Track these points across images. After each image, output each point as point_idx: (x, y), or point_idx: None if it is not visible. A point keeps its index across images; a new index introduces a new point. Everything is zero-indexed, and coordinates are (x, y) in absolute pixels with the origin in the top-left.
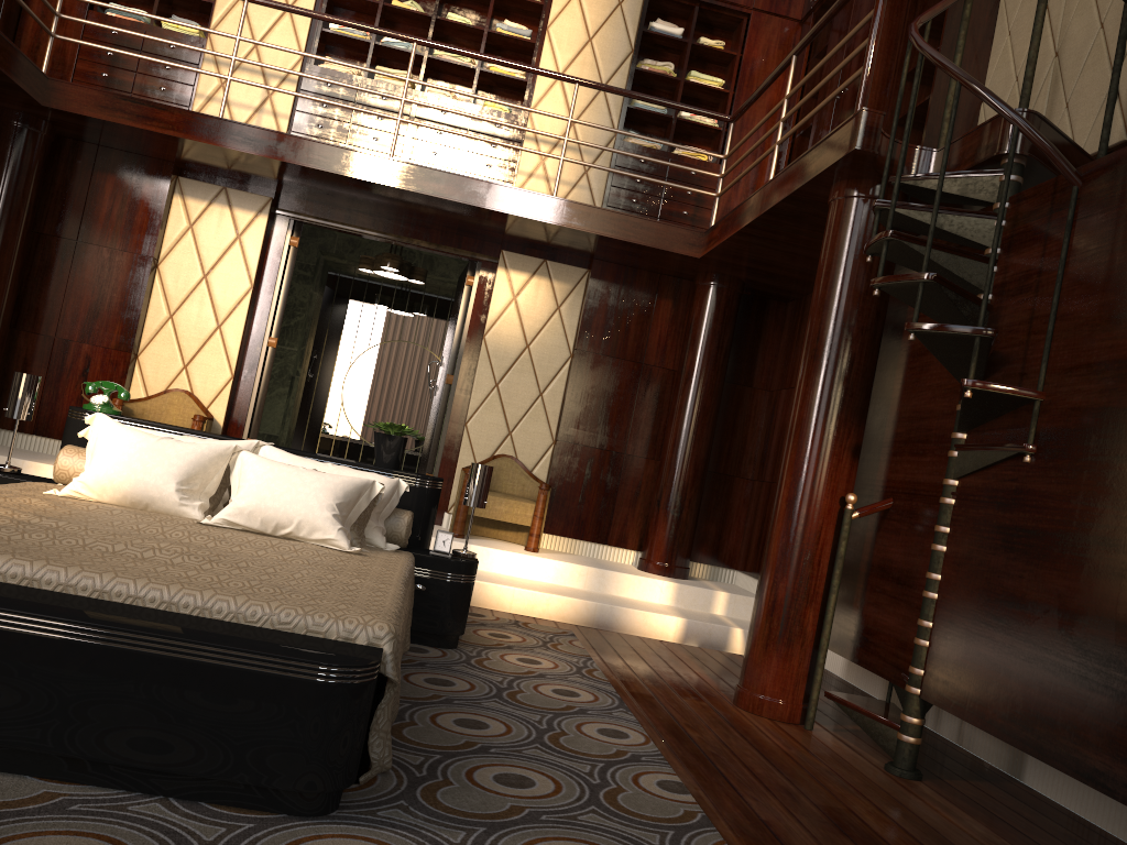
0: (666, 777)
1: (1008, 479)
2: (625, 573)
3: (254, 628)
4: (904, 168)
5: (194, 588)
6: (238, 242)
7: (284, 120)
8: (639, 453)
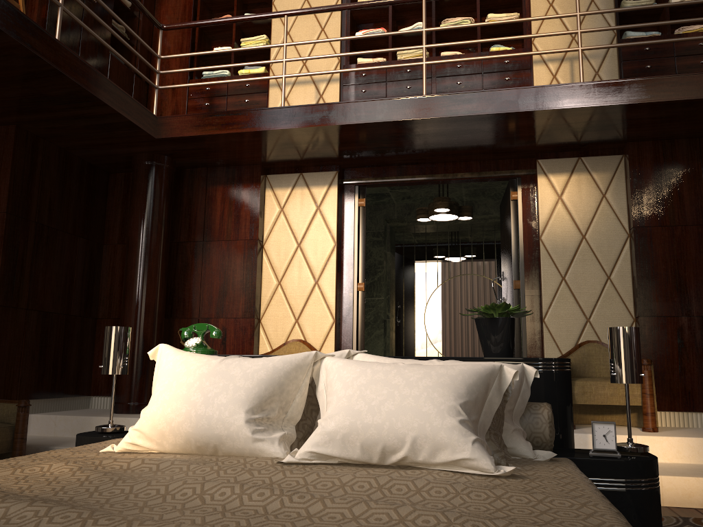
0: None
1: None
2: None
3: None
4: None
5: None
6: (318, 212)
7: None
8: None
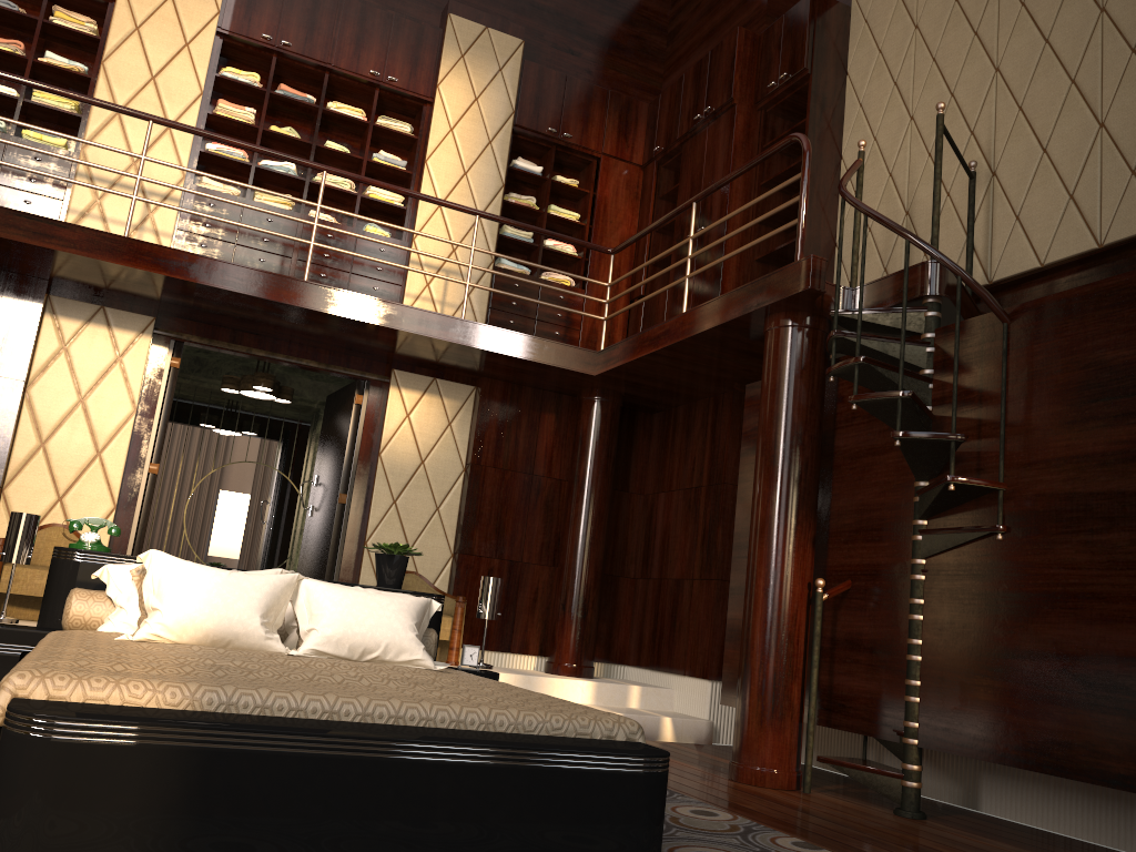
0: (790, 839)
1: (981, 554)
2: (549, 677)
3: (541, 736)
4: (830, 303)
5: (469, 705)
6: (119, 364)
7: (167, 239)
8: (535, 560)
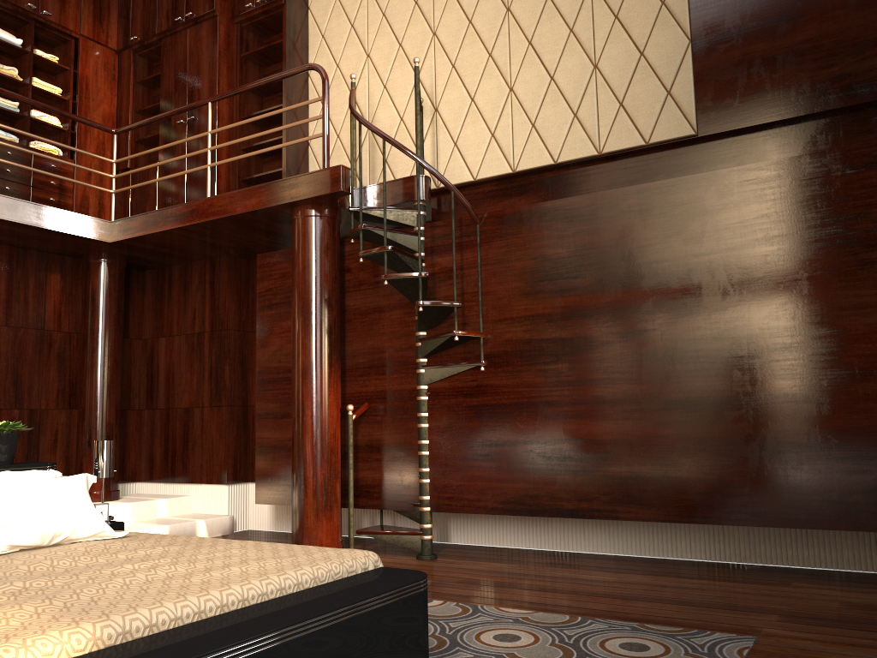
0: None
1: (469, 380)
2: None
3: (335, 583)
4: (343, 199)
5: (280, 573)
6: None
7: None
8: (53, 406)
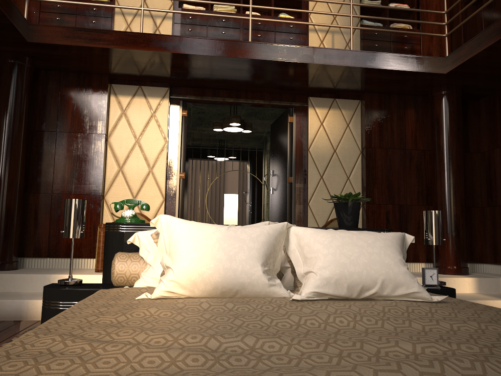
0: None
1: None
2: (445, 277)
3: None
4: None
5: None
6: (153, 117)
7: None
8: (415, 203)
